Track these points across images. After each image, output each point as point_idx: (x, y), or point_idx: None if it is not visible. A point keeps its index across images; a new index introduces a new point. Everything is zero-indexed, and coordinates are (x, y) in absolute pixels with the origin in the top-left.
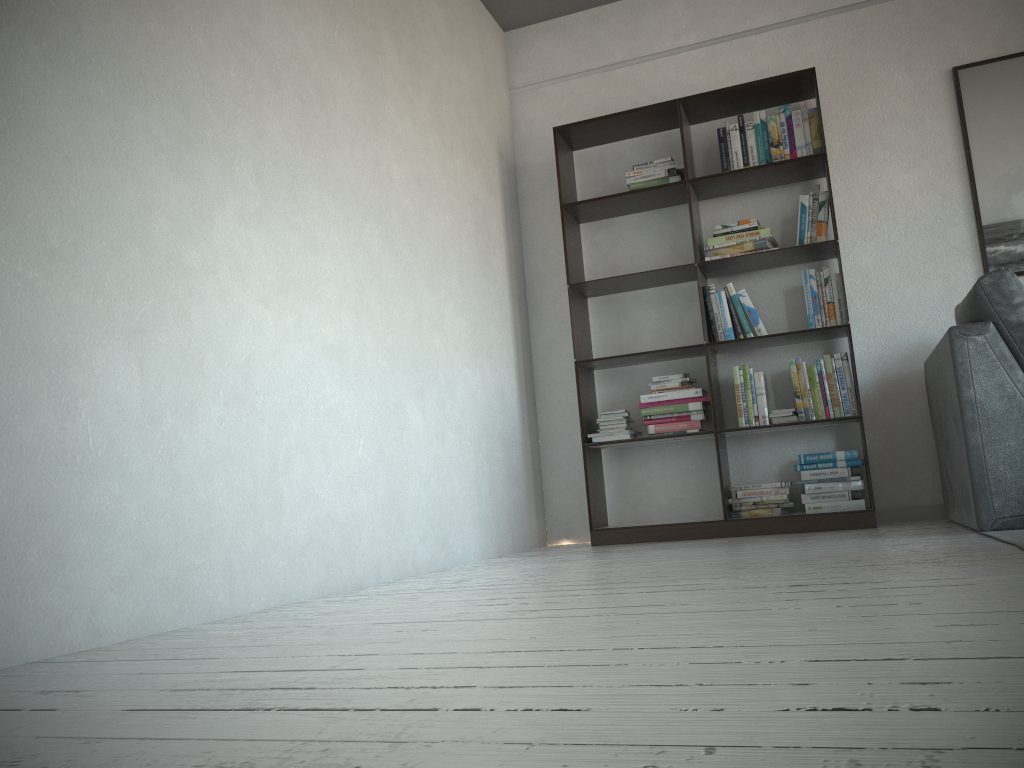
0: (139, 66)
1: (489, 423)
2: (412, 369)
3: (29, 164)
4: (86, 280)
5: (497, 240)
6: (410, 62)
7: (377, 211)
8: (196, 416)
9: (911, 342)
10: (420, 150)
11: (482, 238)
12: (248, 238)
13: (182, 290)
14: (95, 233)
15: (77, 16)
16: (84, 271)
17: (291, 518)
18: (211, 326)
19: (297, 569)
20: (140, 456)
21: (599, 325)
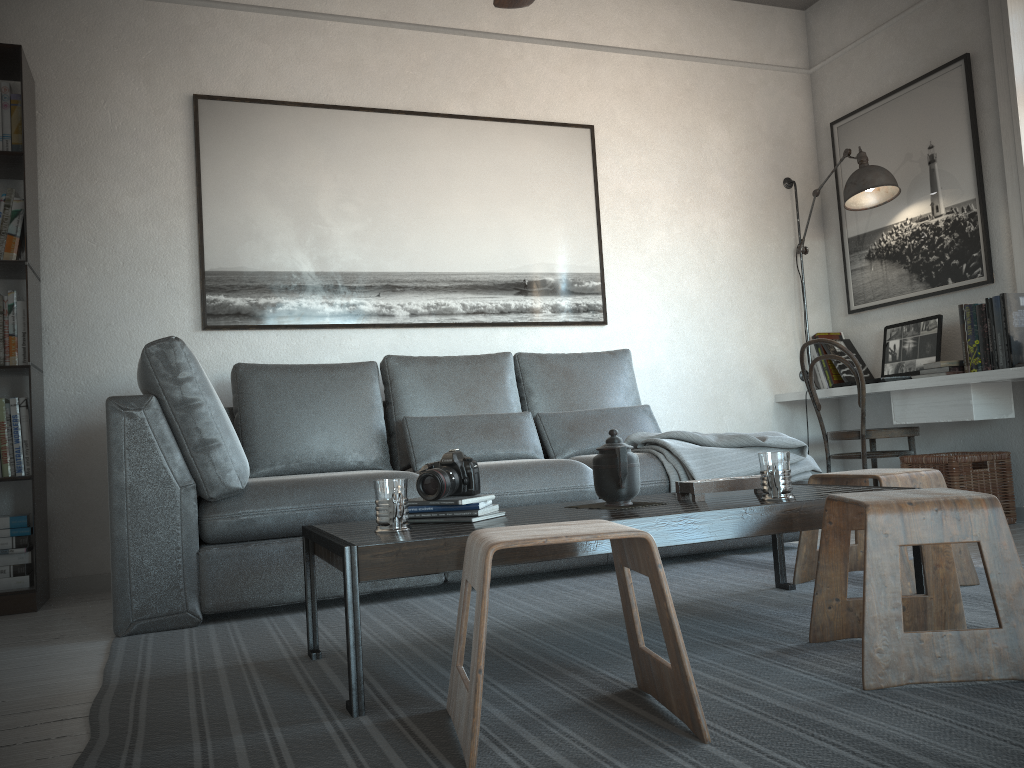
0: None
1: None
2: None
3: None
4: None
5: None
6: None
7: None
8: None
9: (117, 388)
10: None
11: None
12: None
13: None
14: None
15: None
16: None
17: None
18: None
19: None
20: None
21: None
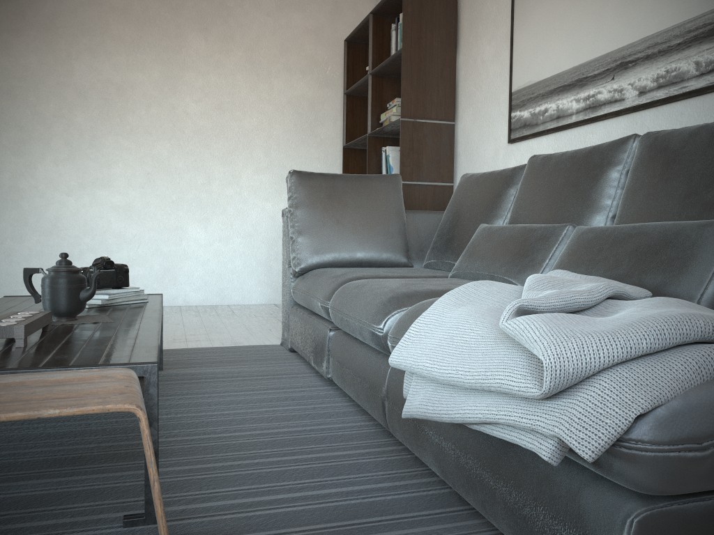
0: None
1: None
2: (196, 209)
3: None
4: None
5: (330, 117)
6: (220, 39)
7: (170, 134)
8: (23, 240)
9: None
10: (225, 88)
11: (305, 121)
12: (59, 170)
13: (17, 197)
14: None
15: None
16: None
17: None
18: (33, 208)
19: None
20: None
21: None
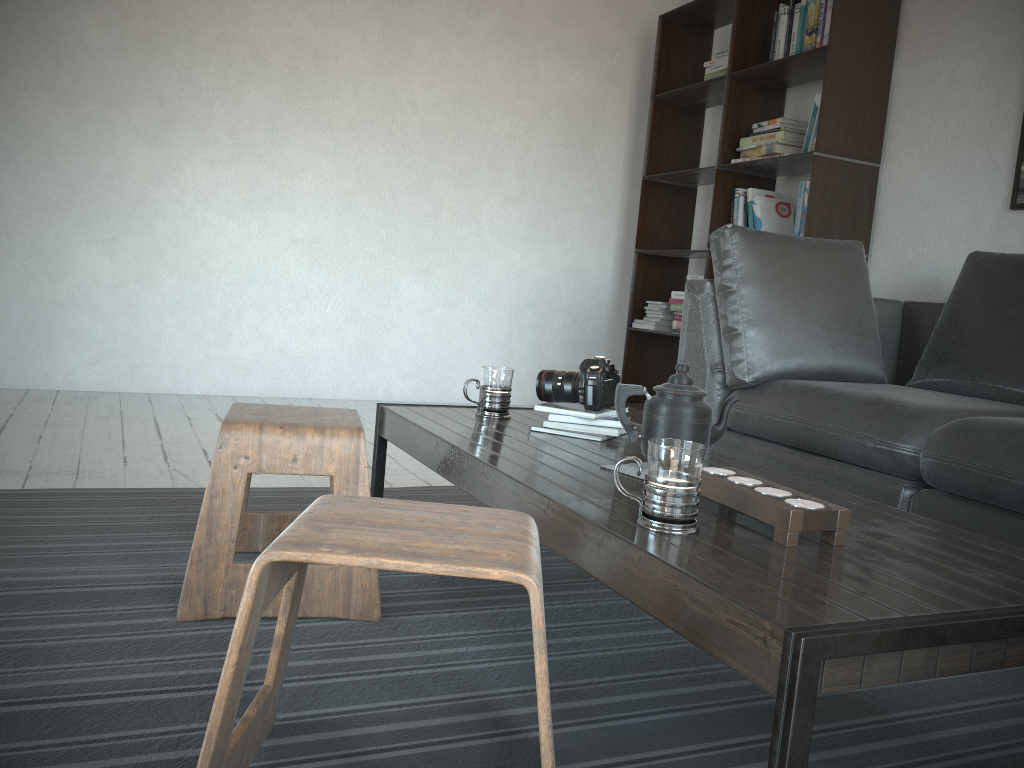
0: (124, 87)
1: (545, 297)
2: (415, 253)
3: (39, 160)
4: (74, 215)
5: (611, 129)
6: None
7: (385, 134)
8: (154, 284)
9: (924, 275)
10: (470, 69)
11: (577, 132)
12: (216, 176)
13: (149, 214)
14: (82, 189)
15: (76, 72)
16: (73, 210)
17: (239, 347)
18: (173, 233)
19: (241, 377)
20: (107, 304)
21: (703, 214)
